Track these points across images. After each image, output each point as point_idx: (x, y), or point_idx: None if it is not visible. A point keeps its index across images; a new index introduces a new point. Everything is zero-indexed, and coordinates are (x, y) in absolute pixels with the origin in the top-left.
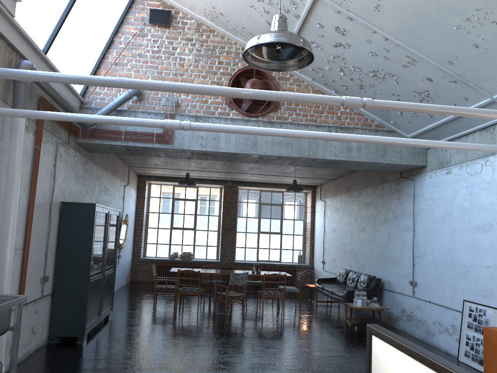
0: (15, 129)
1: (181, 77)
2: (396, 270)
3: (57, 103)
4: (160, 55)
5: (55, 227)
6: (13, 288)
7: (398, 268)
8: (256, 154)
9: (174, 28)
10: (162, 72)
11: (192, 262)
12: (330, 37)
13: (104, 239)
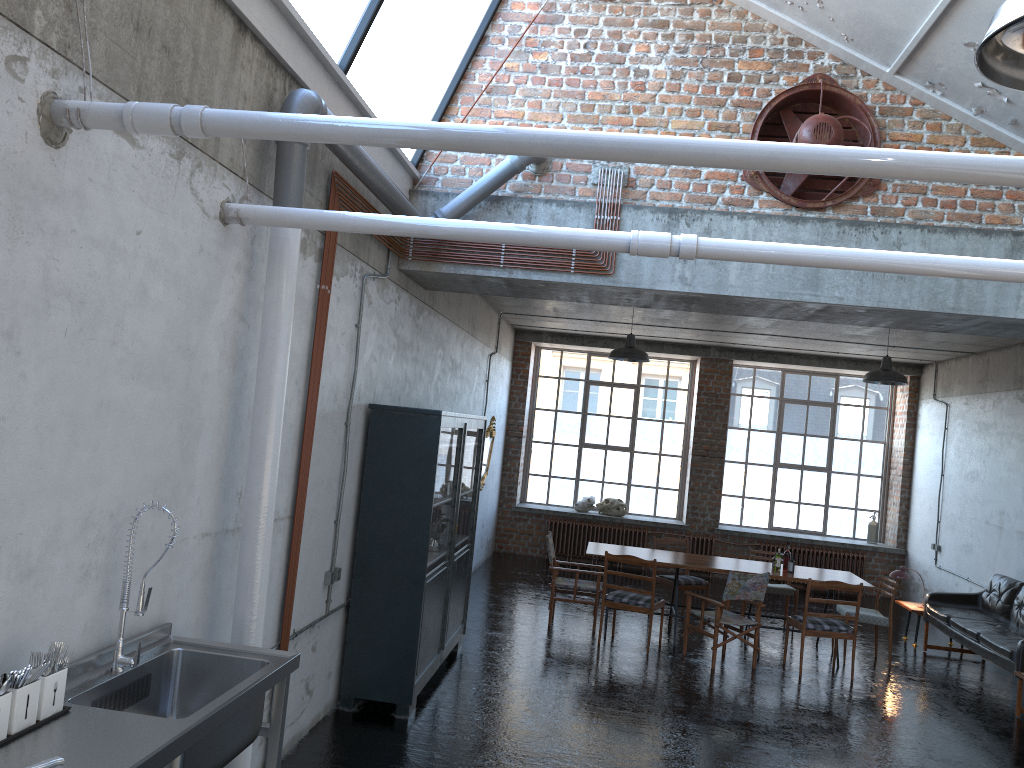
0: (279, 254)
1: (637, 117)
2: None
3: (368, 187)
4: (591, 65)
5: (356, 460)
6: (269, 604)
7: None
8: (816, 302)
9: None
10: (594, 106)
11: (624, 522)
12: None
13: (453, 485)
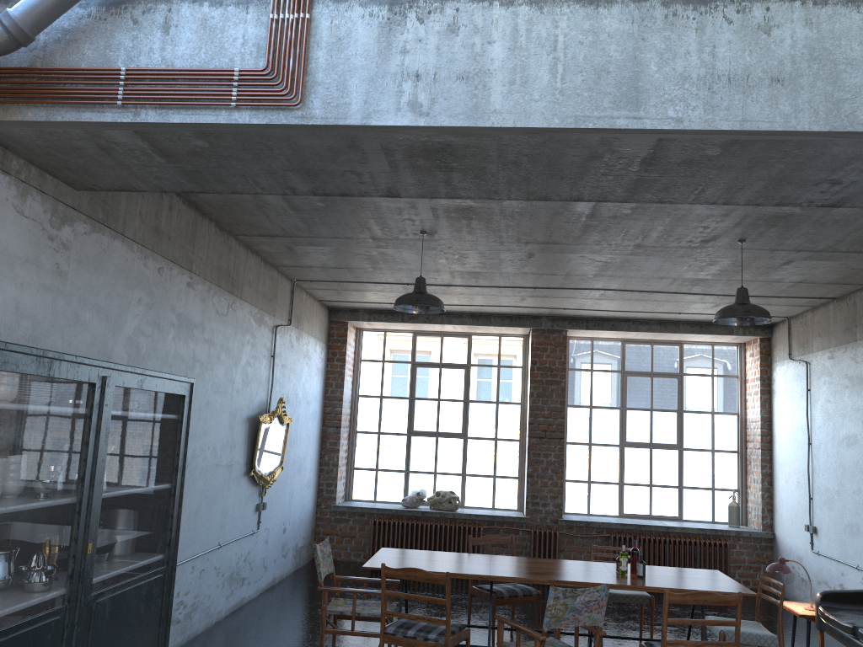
0: None
1: None
2: None
3: None
4: None
5: None
6: None
7: None
8: (638, 128)
9: None
10: None
11: (457, 517)
12: None
13: (76, 478)
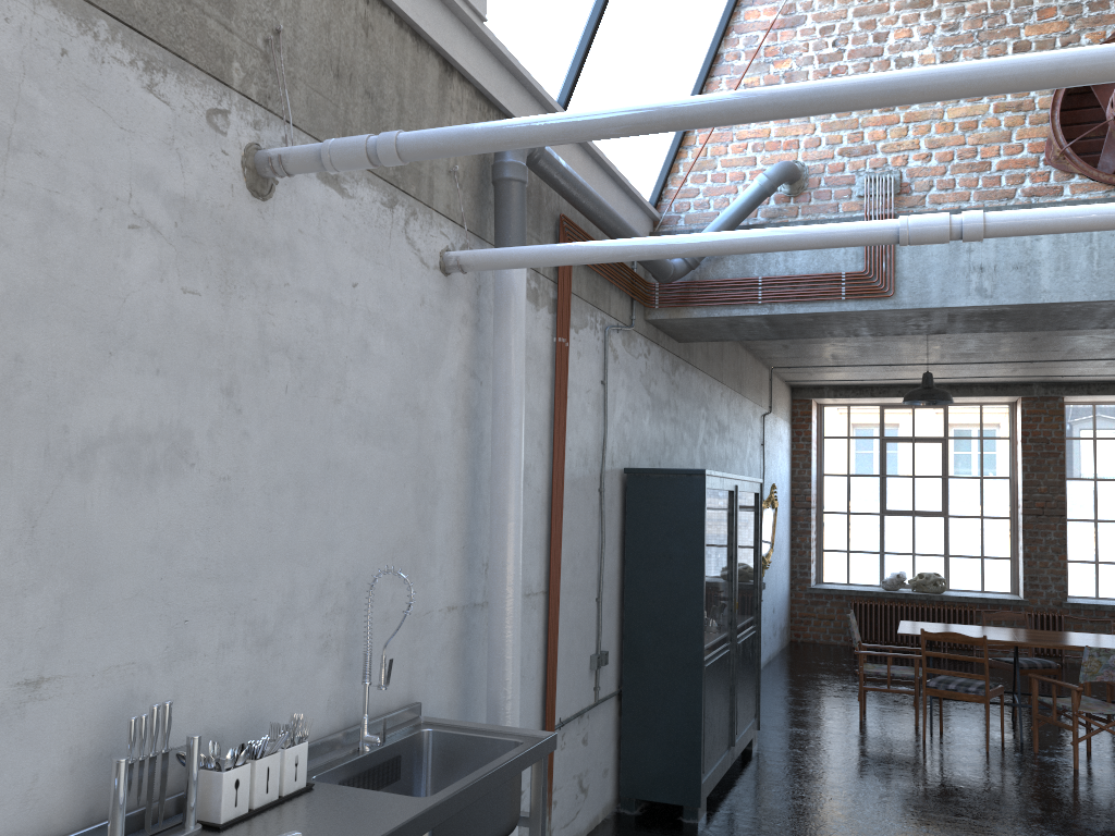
0: (504, 300)
1: (905, 113)
2: None
3: (600, 227)
4: (843, 63)
5: (615, 531)
6: (529, 688)
7: None
8: None
9: None
10: None
11: (945, 600)
12: None
13: (728, 556)
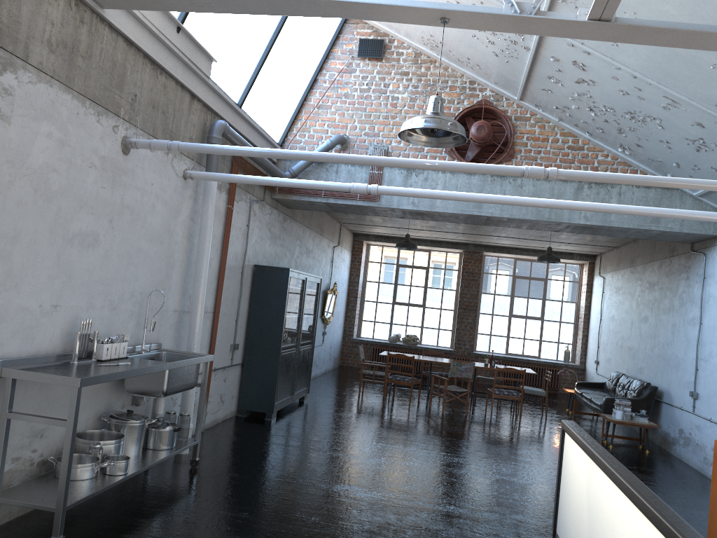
0: (207, 191)
1: (392, 121)
2: (677, 376)
3: (251, 159)
4: (370, 94)
5: (247, 292)
6: (203, 351)
7: (679, 374)
8: (479, 215)
9: (388, 60)
10: (371, 115)
11: (417, 348)
12: (569, 72)
13: (299, 309)
